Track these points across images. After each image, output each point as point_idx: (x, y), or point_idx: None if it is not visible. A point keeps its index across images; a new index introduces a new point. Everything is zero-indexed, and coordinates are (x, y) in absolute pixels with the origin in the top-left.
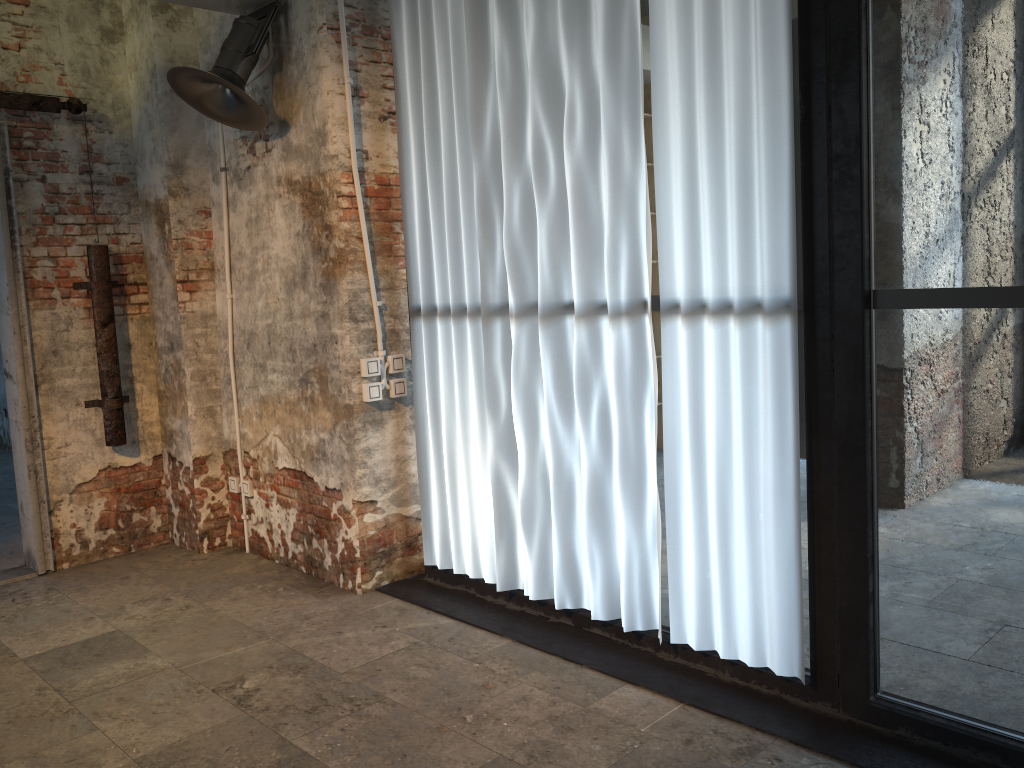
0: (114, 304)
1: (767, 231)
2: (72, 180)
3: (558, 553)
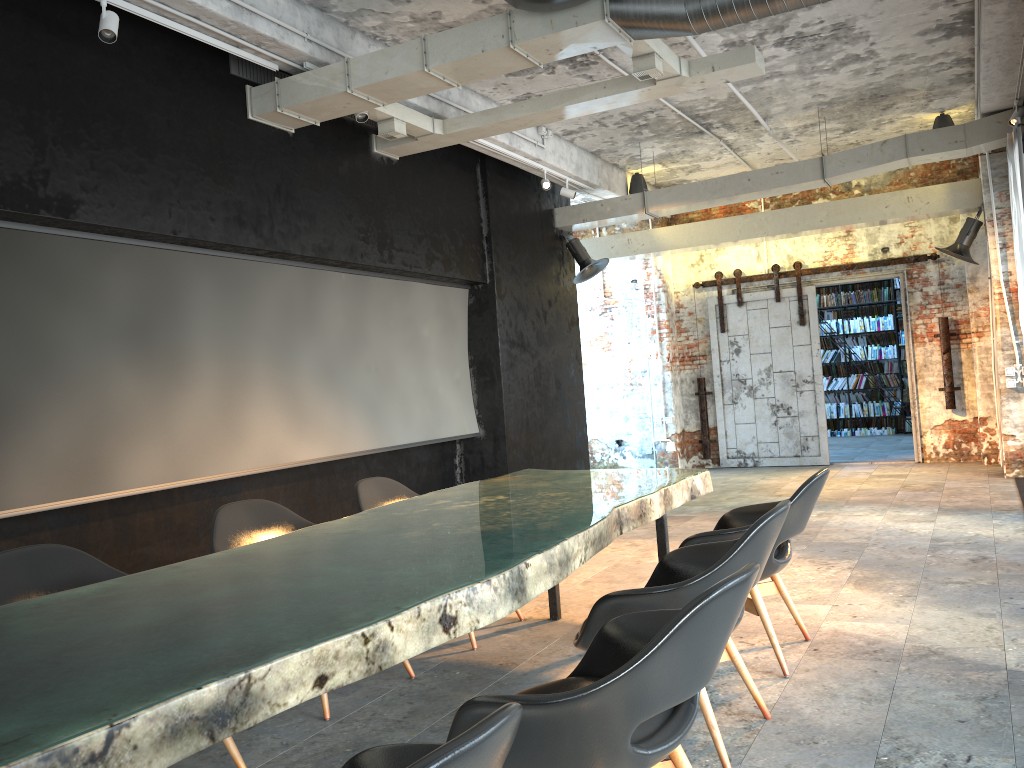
0: (953, 343)
1: None
2: (934, 289)
3: None
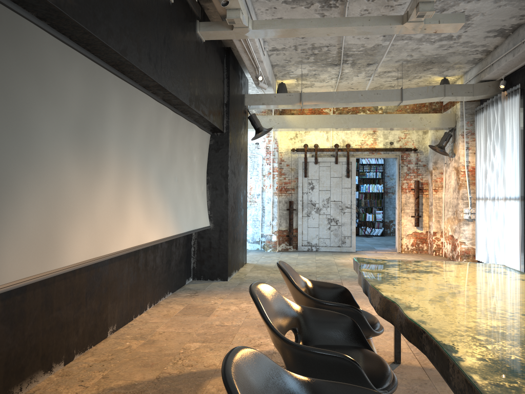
0: (419, 194)
1: (516, 183)
2: (413, 165)
3: (492, 253)
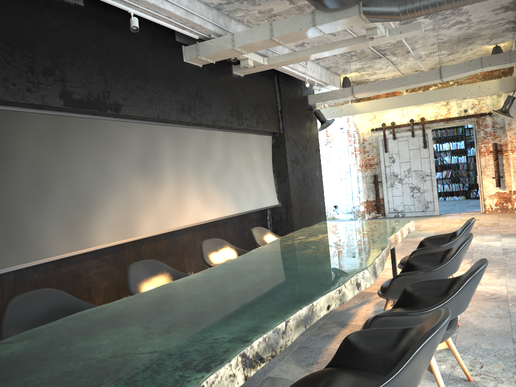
0: (499, 155)
1: None
2: (489, 129)
3: None
